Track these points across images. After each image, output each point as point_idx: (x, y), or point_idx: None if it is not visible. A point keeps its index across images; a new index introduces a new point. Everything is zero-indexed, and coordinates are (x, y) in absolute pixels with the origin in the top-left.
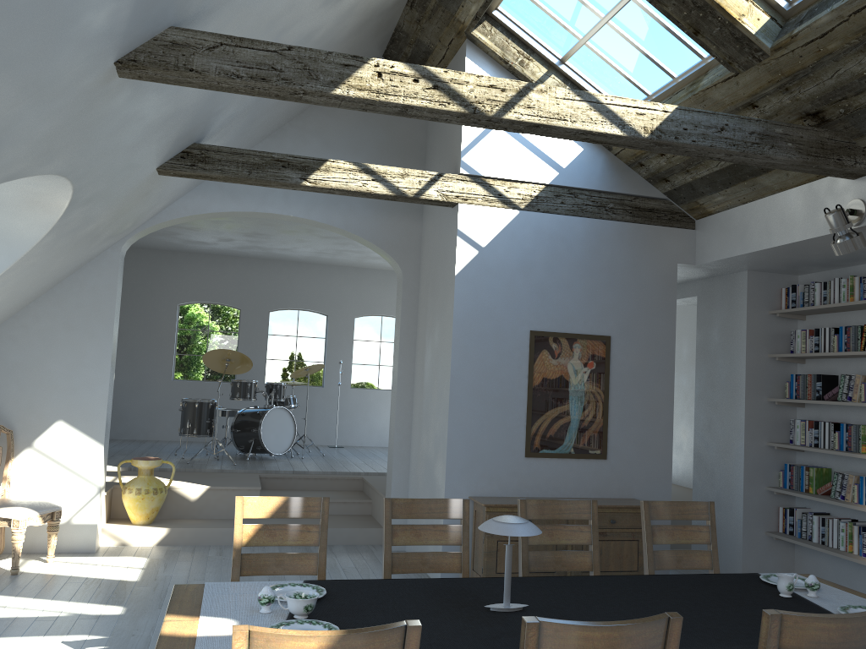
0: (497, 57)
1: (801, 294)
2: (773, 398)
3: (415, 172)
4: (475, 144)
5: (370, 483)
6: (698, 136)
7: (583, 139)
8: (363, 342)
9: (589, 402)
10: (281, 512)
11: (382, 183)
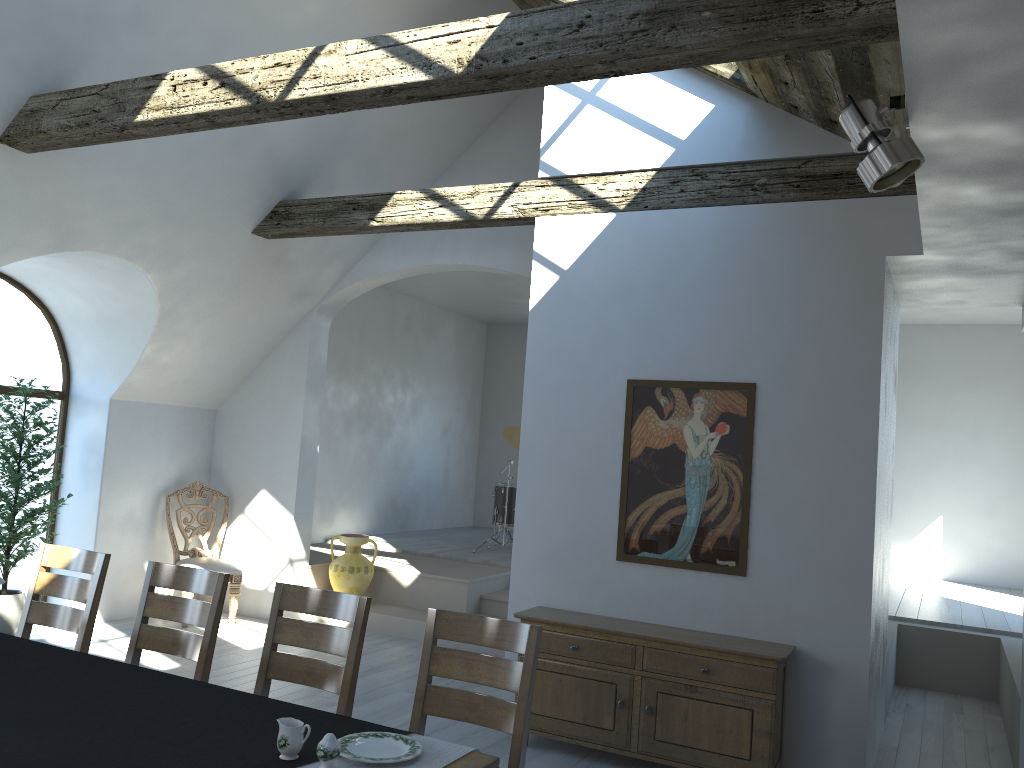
0: None
1: None
2: None
3: (486, 188)
4: (558, 136)
5: None
6: (539, 48)
7: (412, 99)
8: None
9: (717, 486)
10: (74, 564)
11: (449, 208)
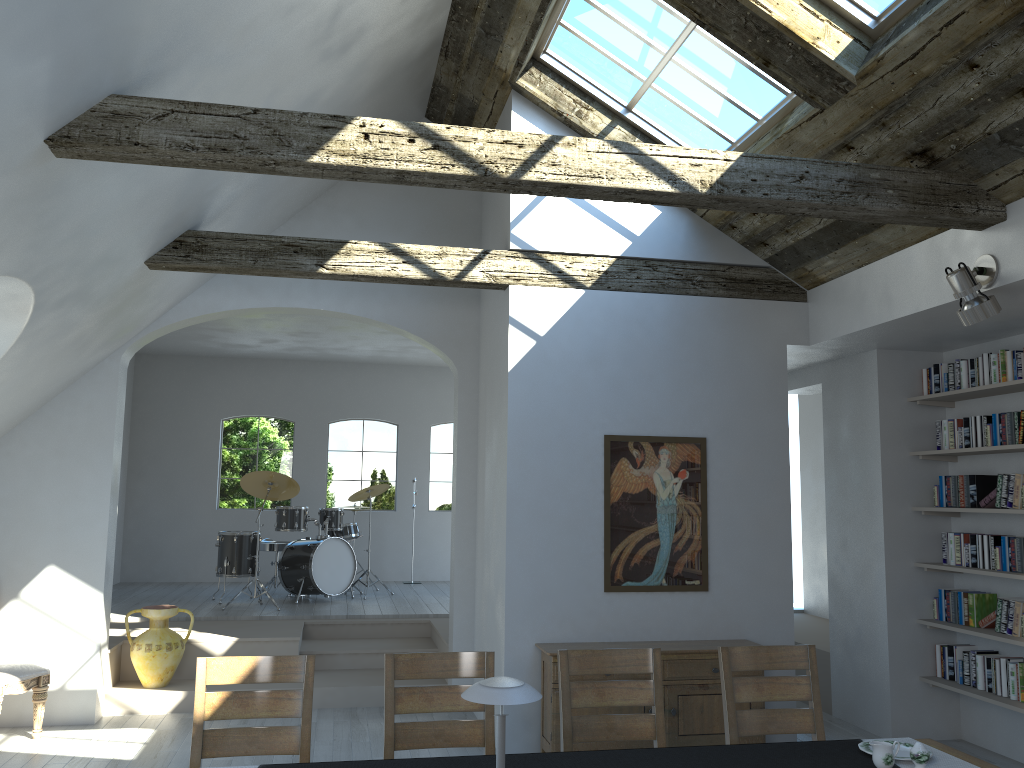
0: (550, 109)
1: (944, 375)
2: (919, 506)
3: (455, 251)
4: (527, 213)
5: (436, 628)
6: (770, 188)
7: (629, 200)
8: (441, 455)
9: (682, 521)
10: (255, 676)
11: (415, 266)
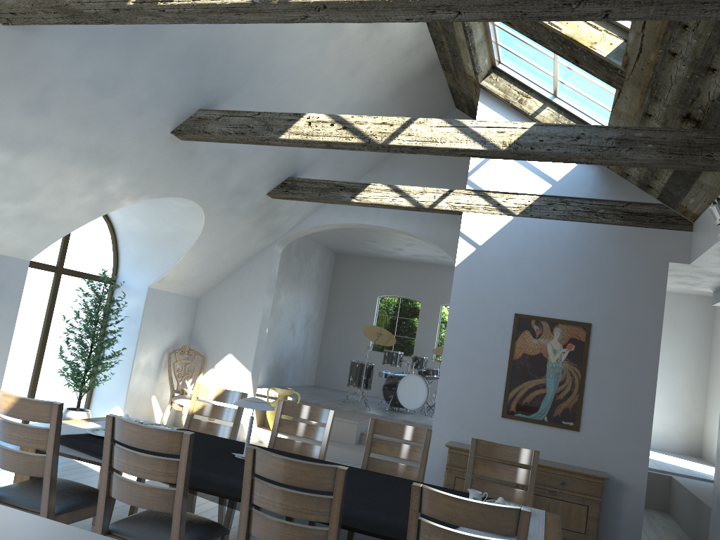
0: (502, 99)
1: None
2: None
3: (431, 190)
4: (480, 166)
5: None
6: (553, 145)
7: (463, 155)
8: None
9: (565, 379)
10: (219, 398)
11: (406, 199)
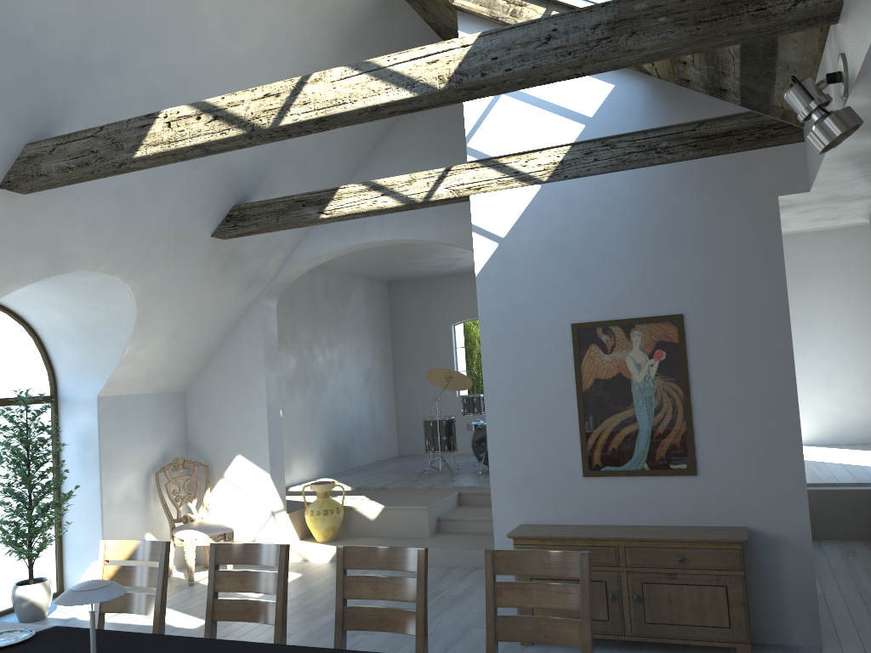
0: (488, 18)
1: None
2: None
3: (422, 175)
4: (480, 124)
5: None
6: (513, 61)
7: (393, 113)
8: None
9: (661, 403)
10: (136, 555)
11: (391, 196)
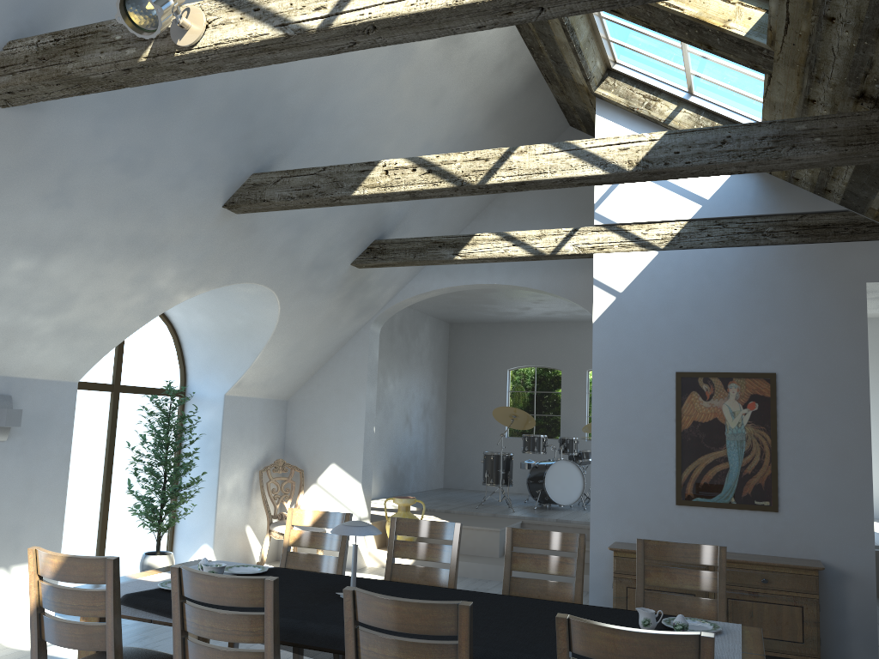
0: (624, 107)
1: None
2: None
3: (551, 232)
4: (608, 195)
5: None
6: (692, 156)
7: (580, 184)
8: None
9: (751, 447)
10: (319, 523)
11: (521, 247)
